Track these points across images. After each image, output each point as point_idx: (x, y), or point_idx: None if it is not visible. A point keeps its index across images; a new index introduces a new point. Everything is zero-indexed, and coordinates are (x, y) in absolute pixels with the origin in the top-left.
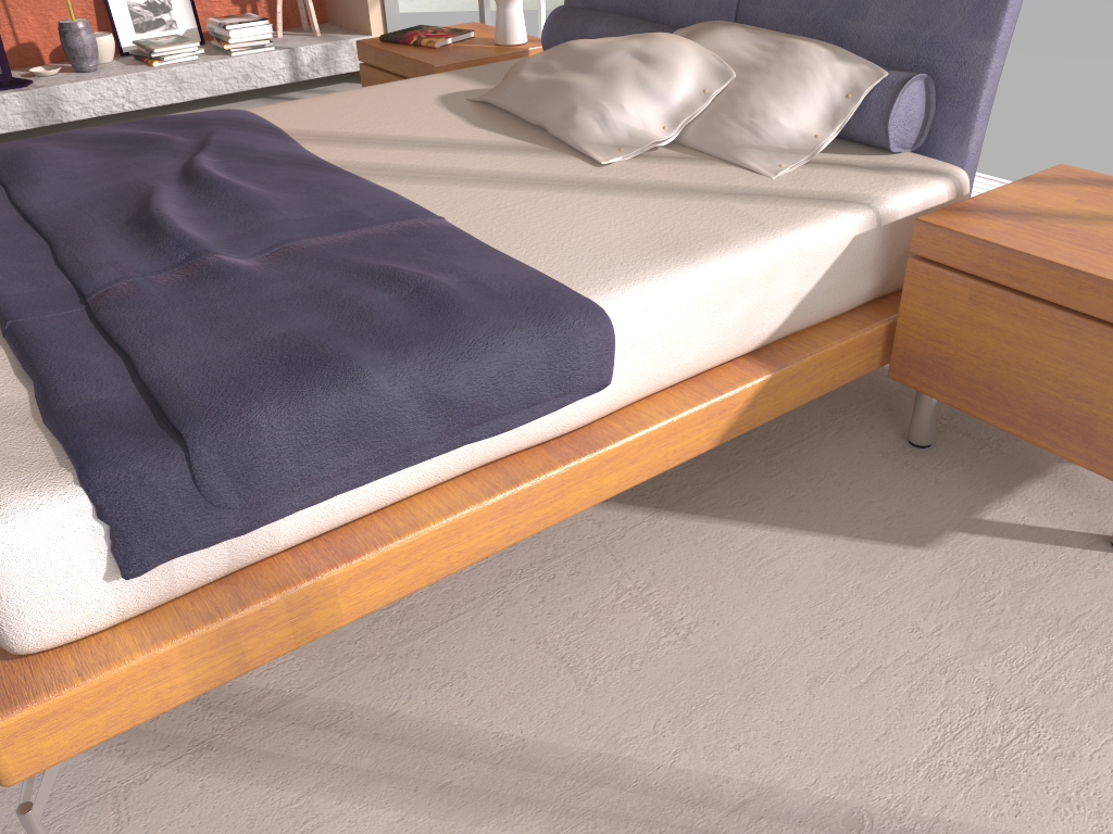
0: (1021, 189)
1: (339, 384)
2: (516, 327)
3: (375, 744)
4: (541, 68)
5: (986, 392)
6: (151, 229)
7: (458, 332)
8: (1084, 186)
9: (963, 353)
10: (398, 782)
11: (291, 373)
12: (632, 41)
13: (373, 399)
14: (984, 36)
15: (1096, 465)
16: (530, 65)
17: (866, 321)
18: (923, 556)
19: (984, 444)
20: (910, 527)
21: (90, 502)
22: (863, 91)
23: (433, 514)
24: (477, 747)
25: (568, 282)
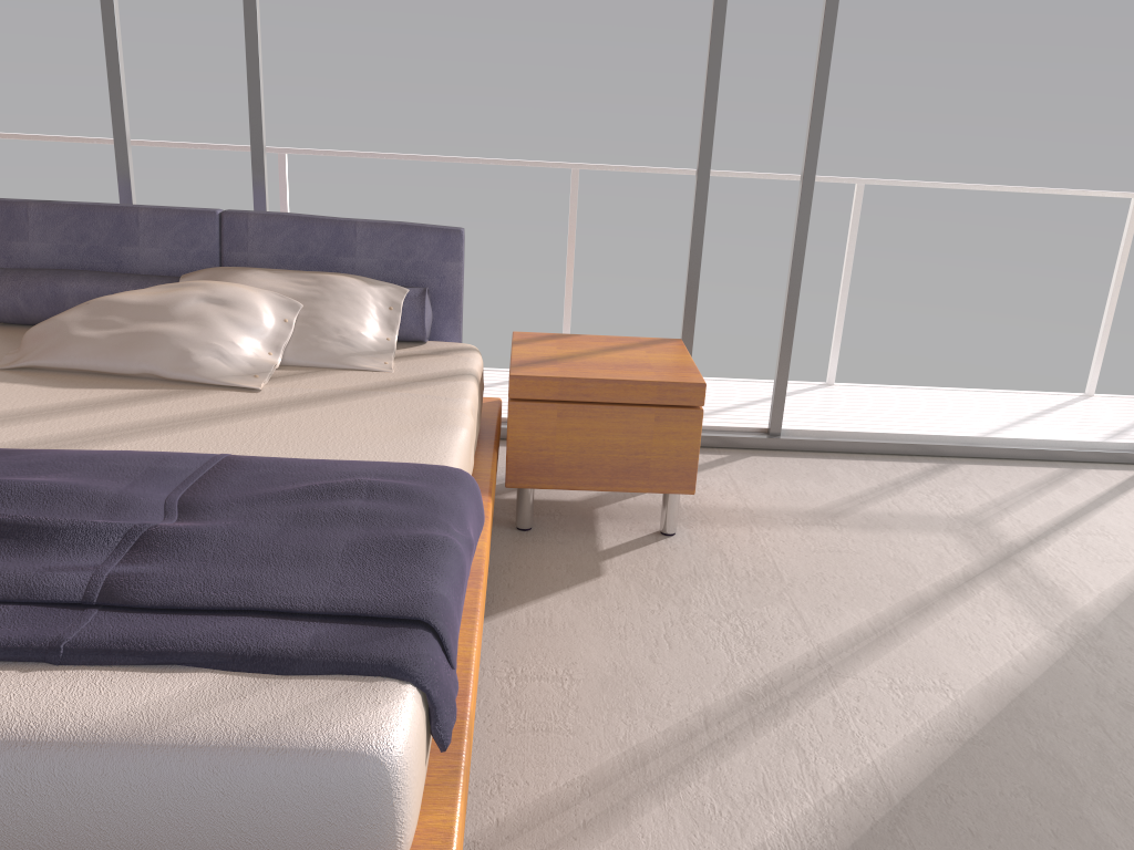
0: (524, 348)
1: (447, 553)
2: (456, 490)
3: (516, 841)
4: (100, 325)
5: (579, 471)
6: (21, 533)
7: (441, 503)
8: (546, 340)
9: (560, 451)
10: (560, 844)
11: (410, 559)
12: (192, 290)
13: (462, 557)
14: (453, 259)
15: (654, 488)
16: (79, 324)
17: (488, 453)
18: (608, 579)
19: (553, 515)
20: (582, 569)
21: (419, 692)
22: (401, 303)
23: (465, 648)
24: (568, 797)
25: (417, 461)
